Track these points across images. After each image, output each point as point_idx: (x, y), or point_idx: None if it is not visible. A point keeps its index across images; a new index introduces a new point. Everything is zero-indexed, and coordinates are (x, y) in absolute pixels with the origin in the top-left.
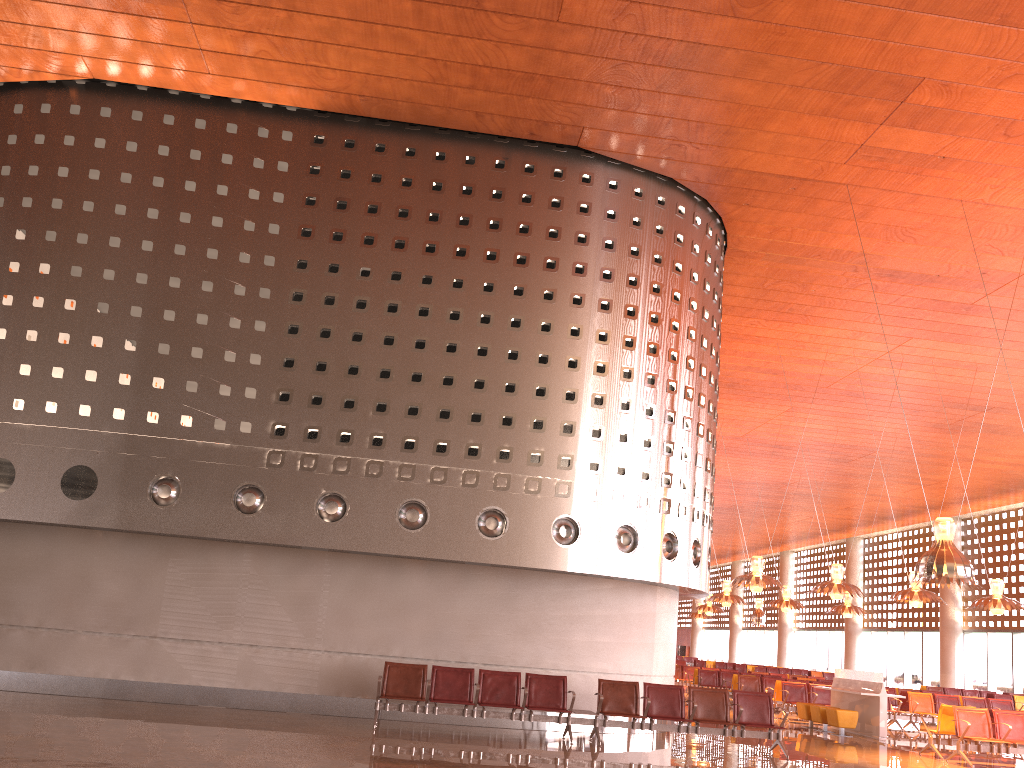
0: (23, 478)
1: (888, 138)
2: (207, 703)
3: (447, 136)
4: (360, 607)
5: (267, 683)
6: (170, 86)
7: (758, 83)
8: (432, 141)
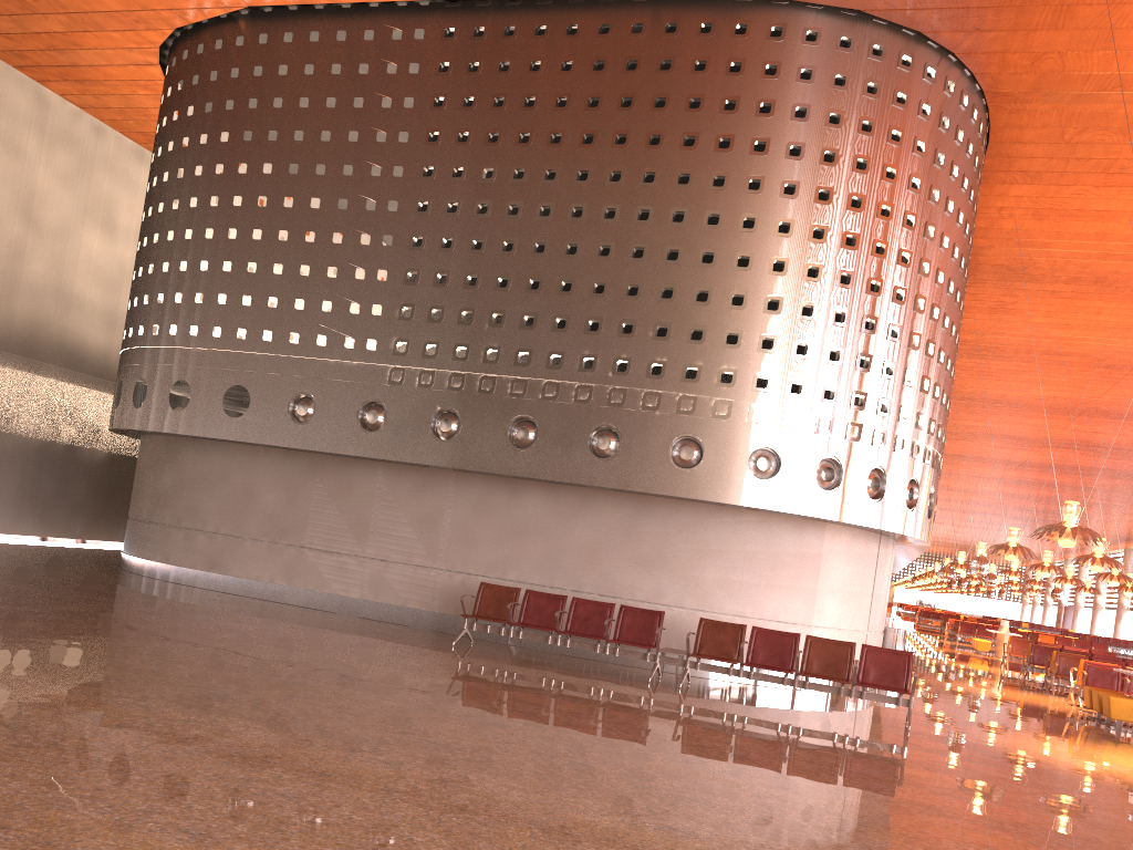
0: (196, 398)
1: None
2: (342, 611)
3: (580, 5)
4: (480, 528)
5: (394, 597)
6: (310, 1)
7: None
8: (564, 14)
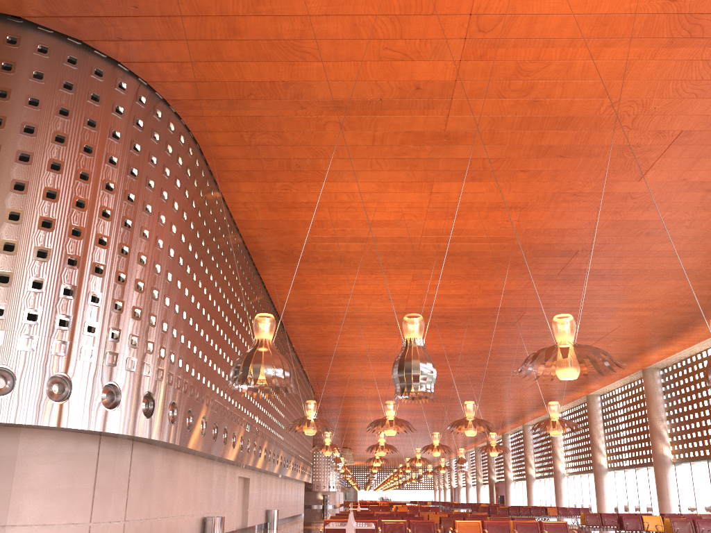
0: None
1: None
2: None
3: None
4: None
5: None
6: None
7: None
8: None
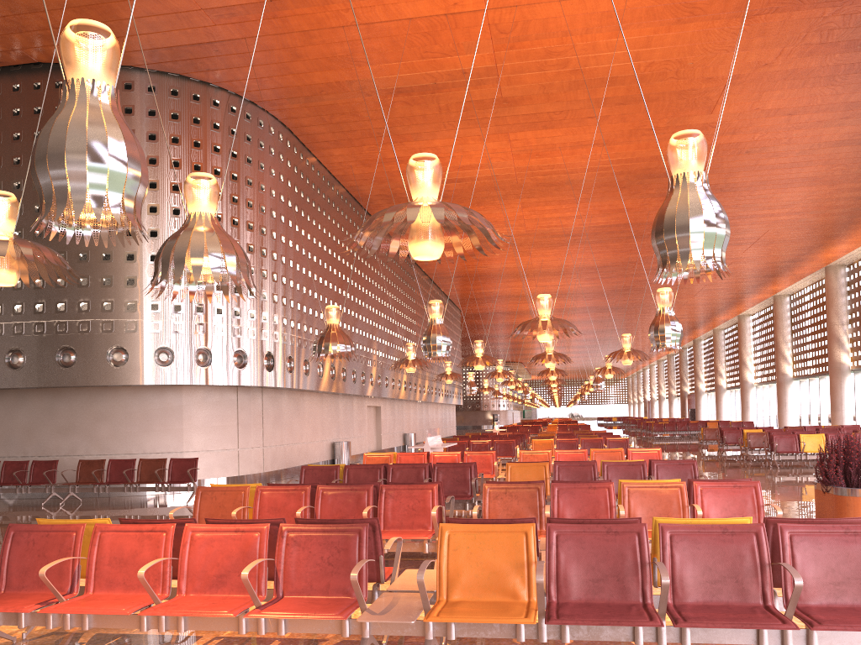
0: None
1: None
2: None
3: None
4: None
5: None
6: None
7: None
8: None
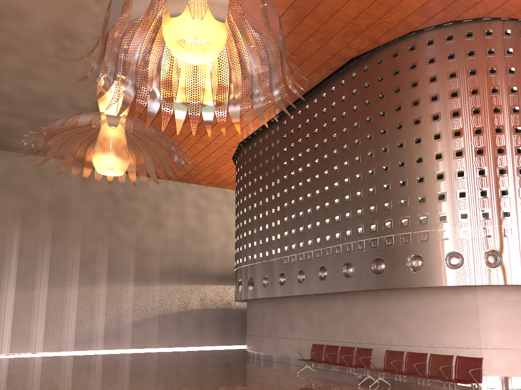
0: (243, 285)
1: None
2: (290, 363)
3: (316, 91)
4: (325, 319)
5: (304, 354)
6: (249, 133)
7: None
8: (312, 97)
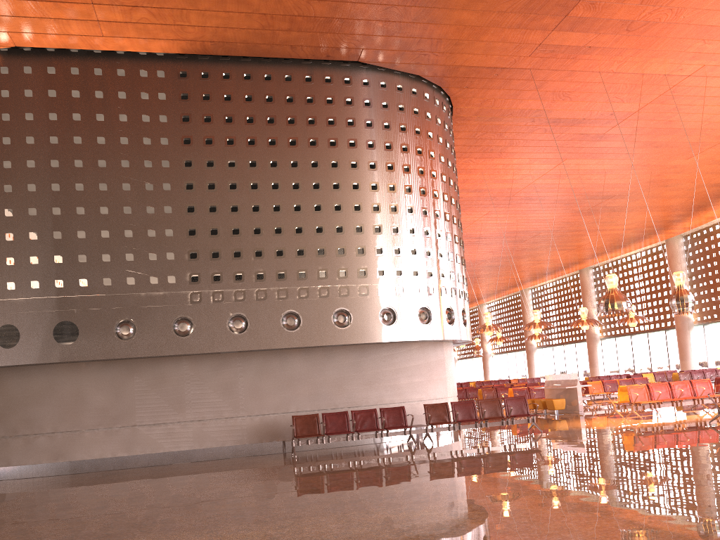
0: (26, 335)
1: (556, 38)
2: (178, 461)
3: (270, 63)
4: (265, 385)
5: (214, 442)
6: (73, 47)
7: (477, 12)
8: (260, 67)
